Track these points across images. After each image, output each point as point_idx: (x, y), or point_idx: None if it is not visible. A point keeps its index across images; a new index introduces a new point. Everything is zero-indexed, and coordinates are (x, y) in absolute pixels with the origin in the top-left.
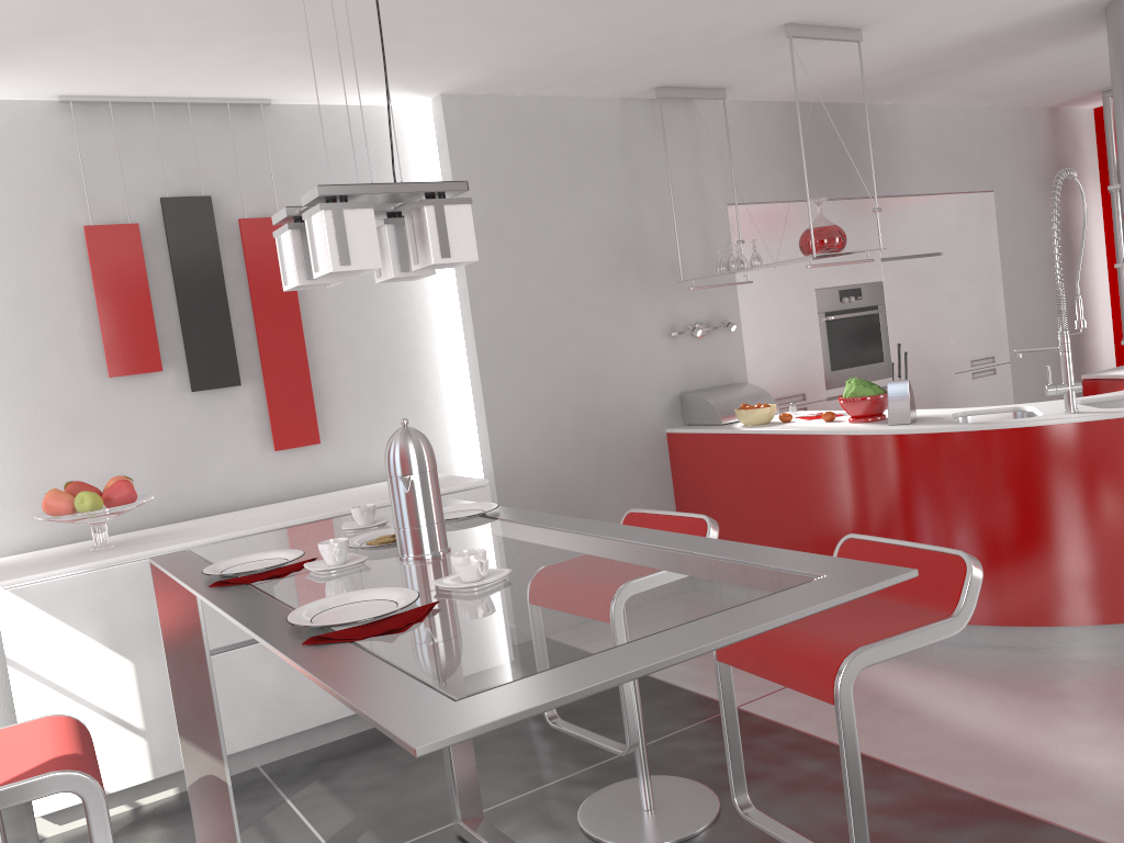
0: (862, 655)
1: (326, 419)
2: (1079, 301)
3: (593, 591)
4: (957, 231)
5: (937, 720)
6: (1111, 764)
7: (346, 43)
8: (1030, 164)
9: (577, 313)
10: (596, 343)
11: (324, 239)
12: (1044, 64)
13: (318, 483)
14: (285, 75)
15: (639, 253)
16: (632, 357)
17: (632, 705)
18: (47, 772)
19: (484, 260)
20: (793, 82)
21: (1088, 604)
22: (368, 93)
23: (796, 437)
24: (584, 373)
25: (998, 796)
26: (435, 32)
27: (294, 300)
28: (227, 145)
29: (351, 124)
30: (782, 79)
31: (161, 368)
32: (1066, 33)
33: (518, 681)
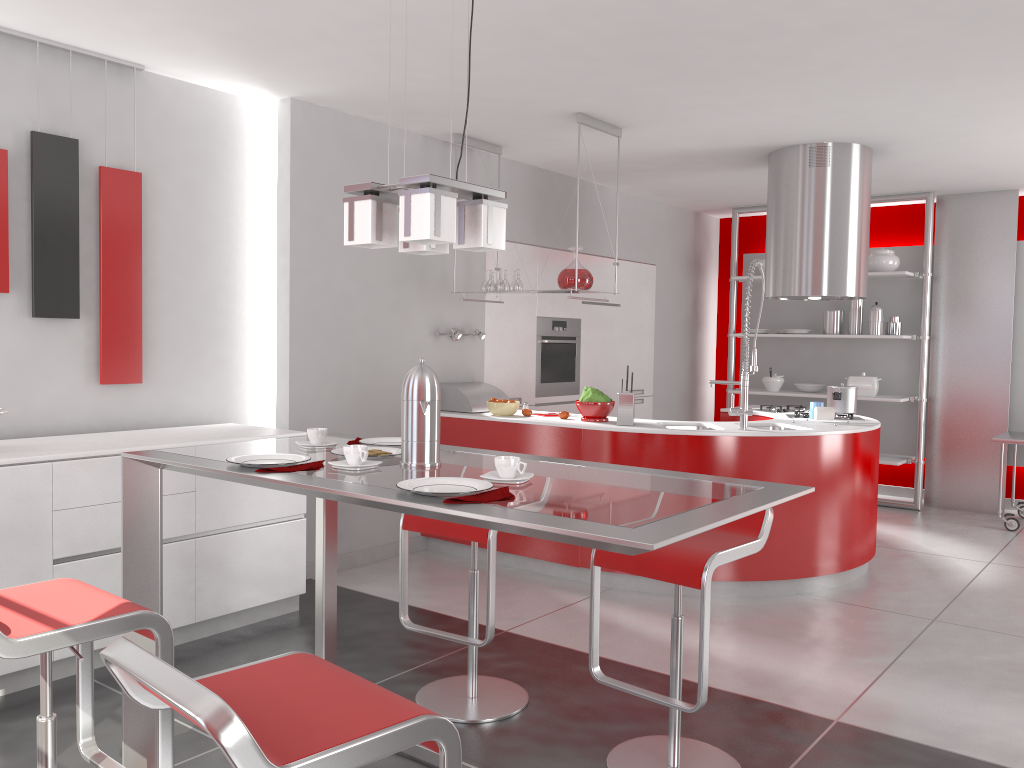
0: (717, 557)
1: (147, 362)
2: (755, 352)
3: (614, 487)
4: (631, 290)
5: (658, 640)
6: (780, 666)
7: (255, 40)
8: (679, 250)
9: (370, 304)
10: (381, 331)
11: (427, 214)
12: (712, 181)
13: (132, 420)
14: (179, 50)
15: (421, 263)
16: (406, 348)
17: (494, 606)
18: (133, 611)
19: (306, 246)
20: (550, 154)
21: (742, 566)
22: (232, 82)
23: (543, 427)
24: (369, 355)
25: (718, 684)
26: (332, 51)
27: (138, 249)
28: (97, 97)
29: (206, 104)
30: (544, 149)
31: (8, 290)
32: (737, 164)
33: (656, 521)
